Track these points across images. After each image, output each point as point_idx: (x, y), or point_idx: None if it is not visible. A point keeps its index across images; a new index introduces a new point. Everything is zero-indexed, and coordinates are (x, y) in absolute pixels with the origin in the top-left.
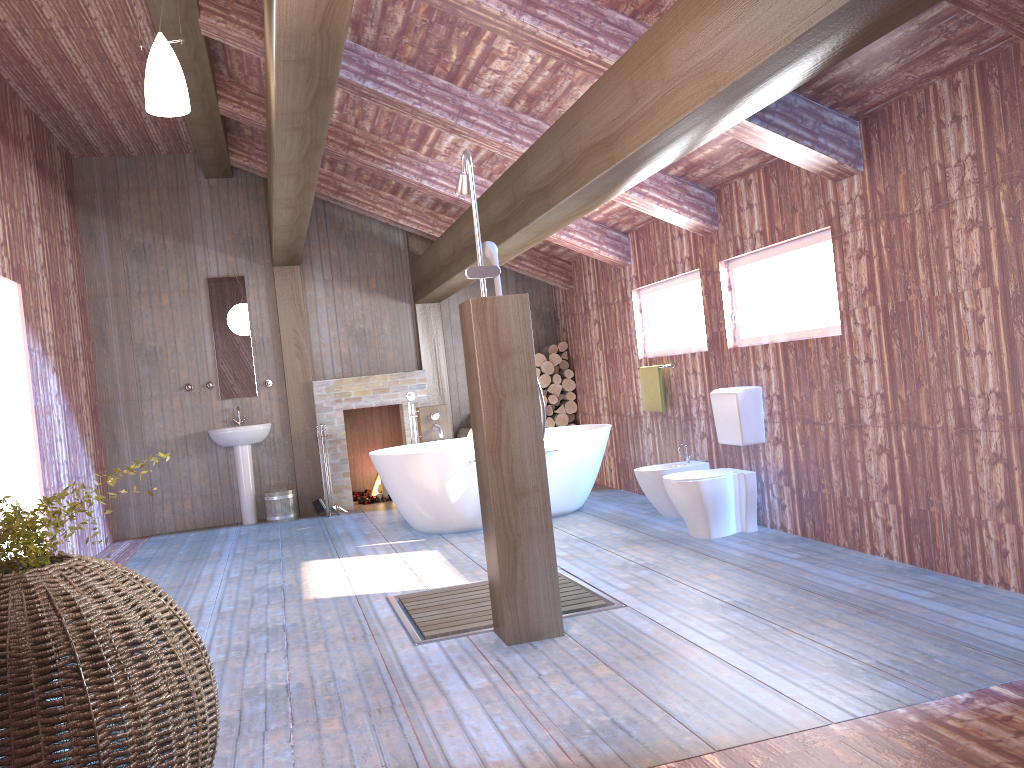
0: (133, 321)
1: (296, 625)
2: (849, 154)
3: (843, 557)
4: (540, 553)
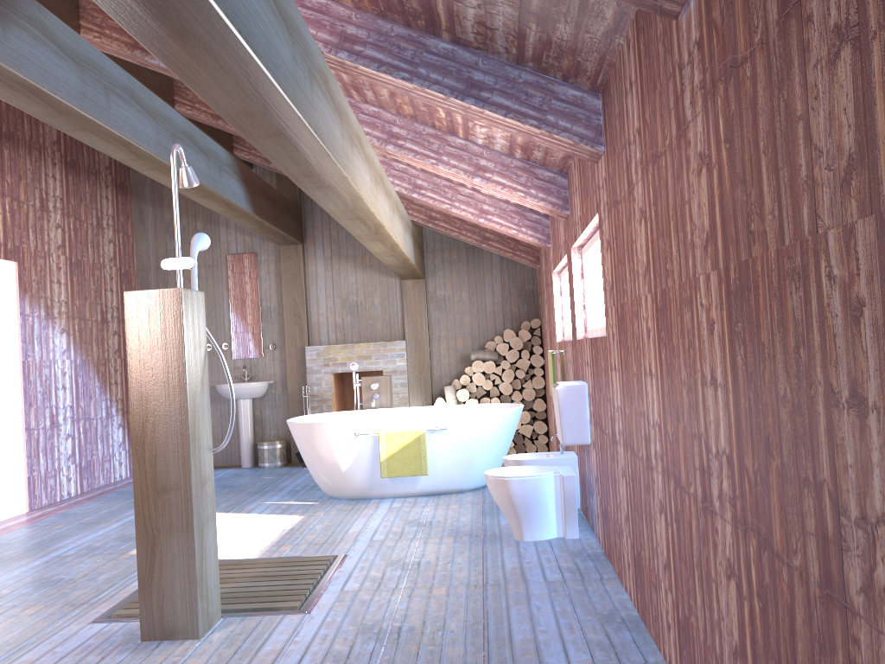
0: None
1: (70, 581)
2: (586, 132)
3: (593, 588)
4: (179, 551)
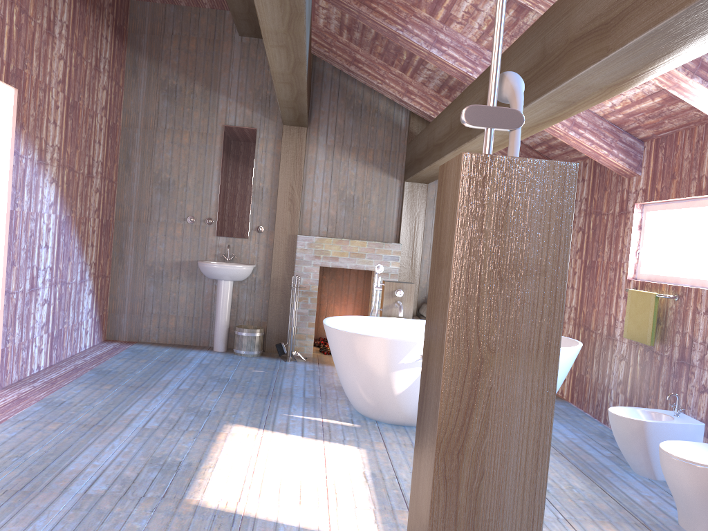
0: (155, 153)
1: None
2: None
3: None
4: None
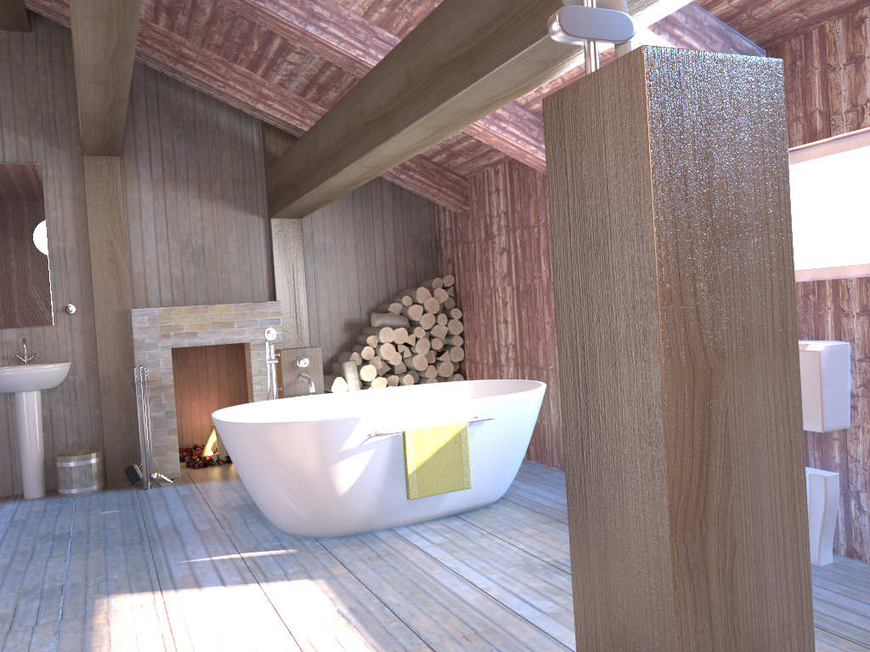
0: None
1: None
2: None
3: None
4: None
